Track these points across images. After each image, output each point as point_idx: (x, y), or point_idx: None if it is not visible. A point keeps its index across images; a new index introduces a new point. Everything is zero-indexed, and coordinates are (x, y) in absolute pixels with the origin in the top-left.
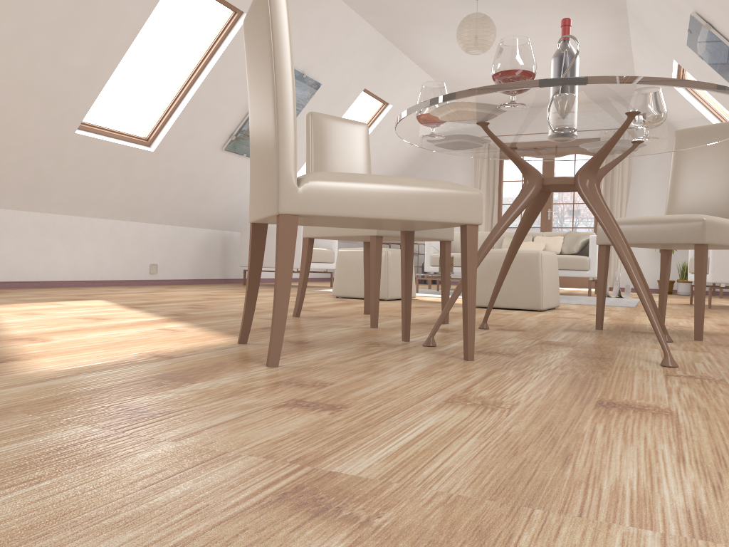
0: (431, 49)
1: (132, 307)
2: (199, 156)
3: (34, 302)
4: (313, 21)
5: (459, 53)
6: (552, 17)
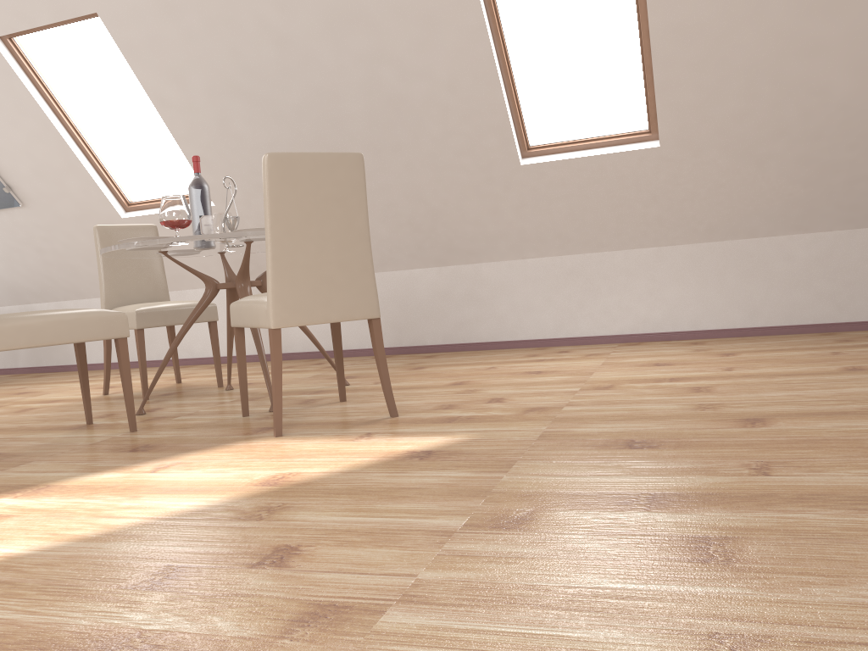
0: None
1: None
2: None
3: None
4: None
5: None
6: None
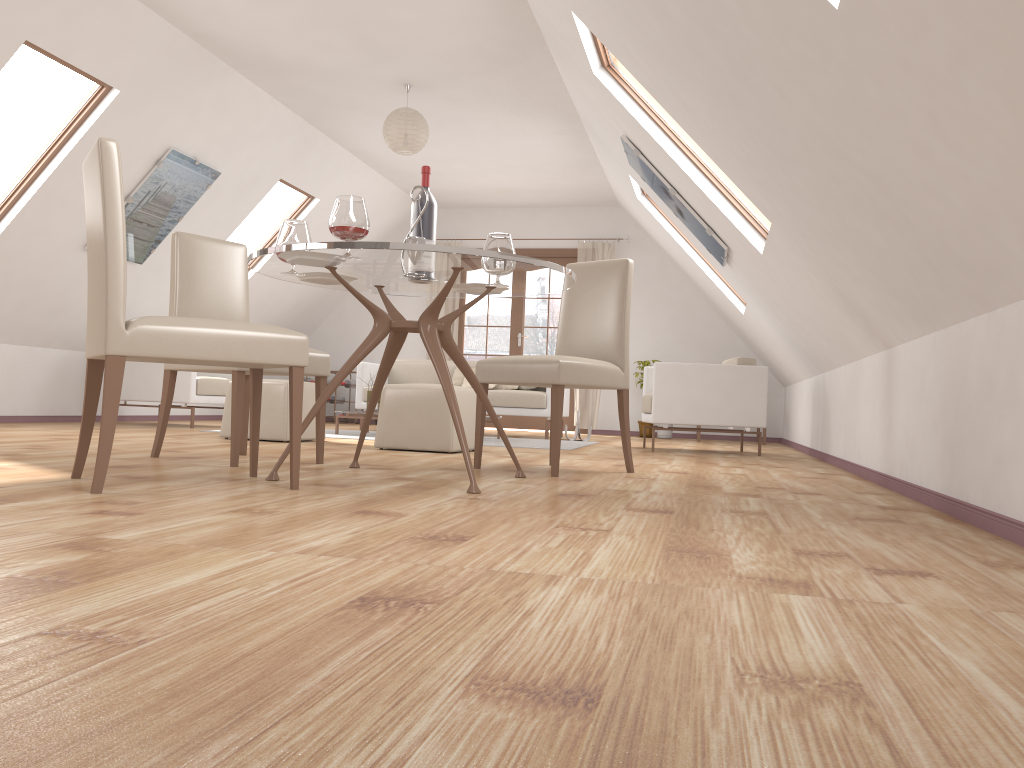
0: (365, 137)
1: None
2: (52, 257)
3: None
4: (208, 99)
5: None
6: (499, 116)
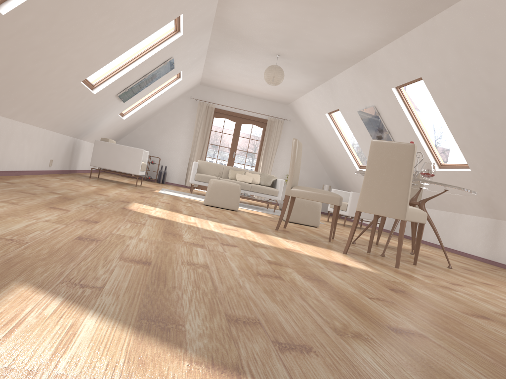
0: (223, 60)
1: (188, 215)
2: (106, 97)
3: (125, 205)
4: (196, 39)
5: (234, 66)
6: (296, 72)
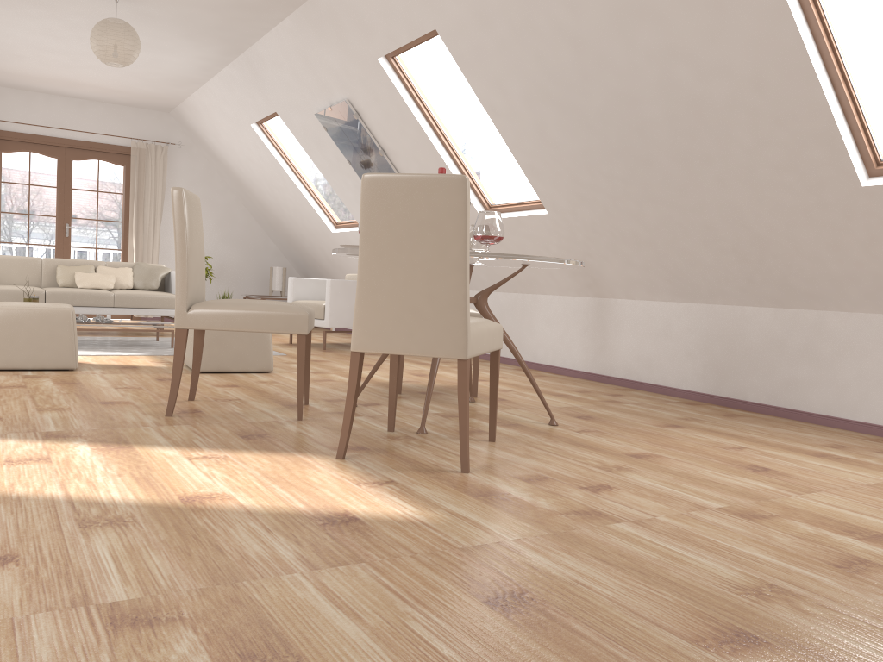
0: None
1: None
2: None
3: None
4: None
5: (20, 28)
6: (169, 35)
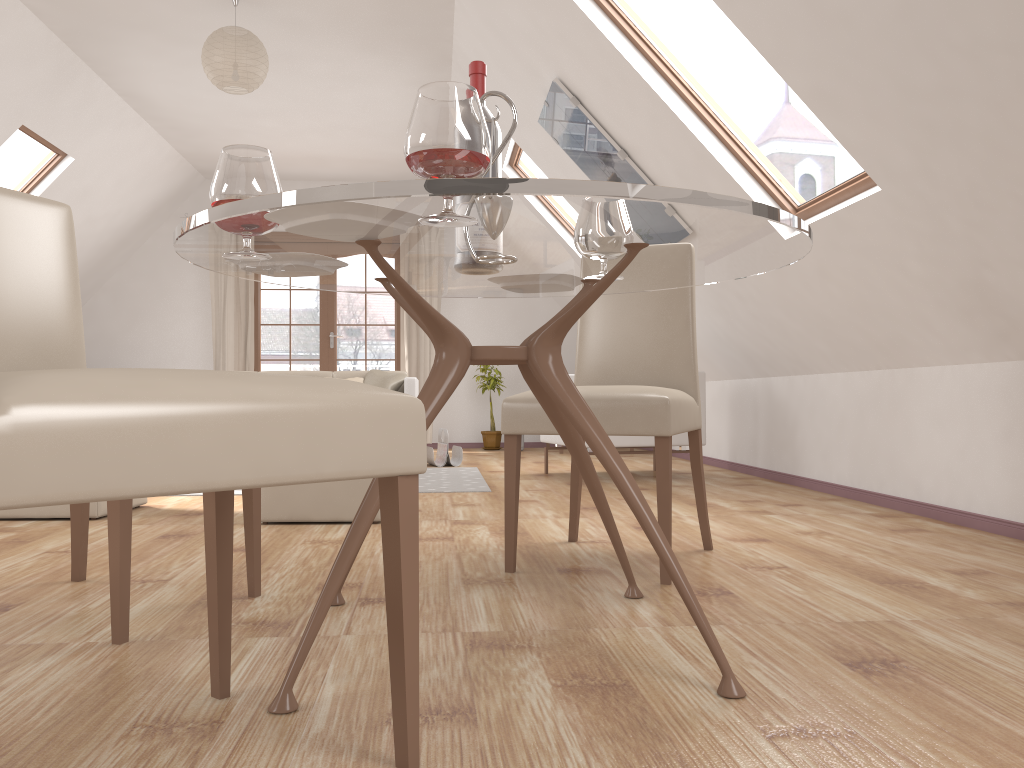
0: (148, 73)
1: None
2: None
3: None
4: None
5: (196, 86)
6: (347, 53)
